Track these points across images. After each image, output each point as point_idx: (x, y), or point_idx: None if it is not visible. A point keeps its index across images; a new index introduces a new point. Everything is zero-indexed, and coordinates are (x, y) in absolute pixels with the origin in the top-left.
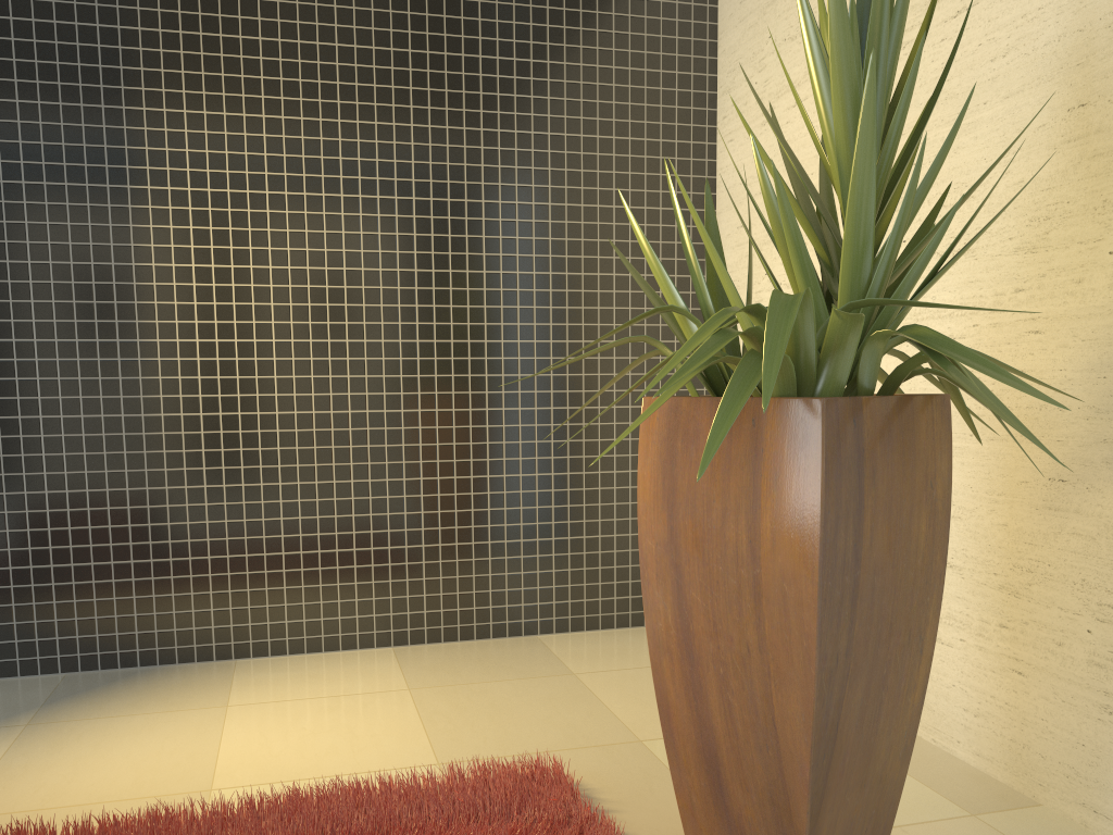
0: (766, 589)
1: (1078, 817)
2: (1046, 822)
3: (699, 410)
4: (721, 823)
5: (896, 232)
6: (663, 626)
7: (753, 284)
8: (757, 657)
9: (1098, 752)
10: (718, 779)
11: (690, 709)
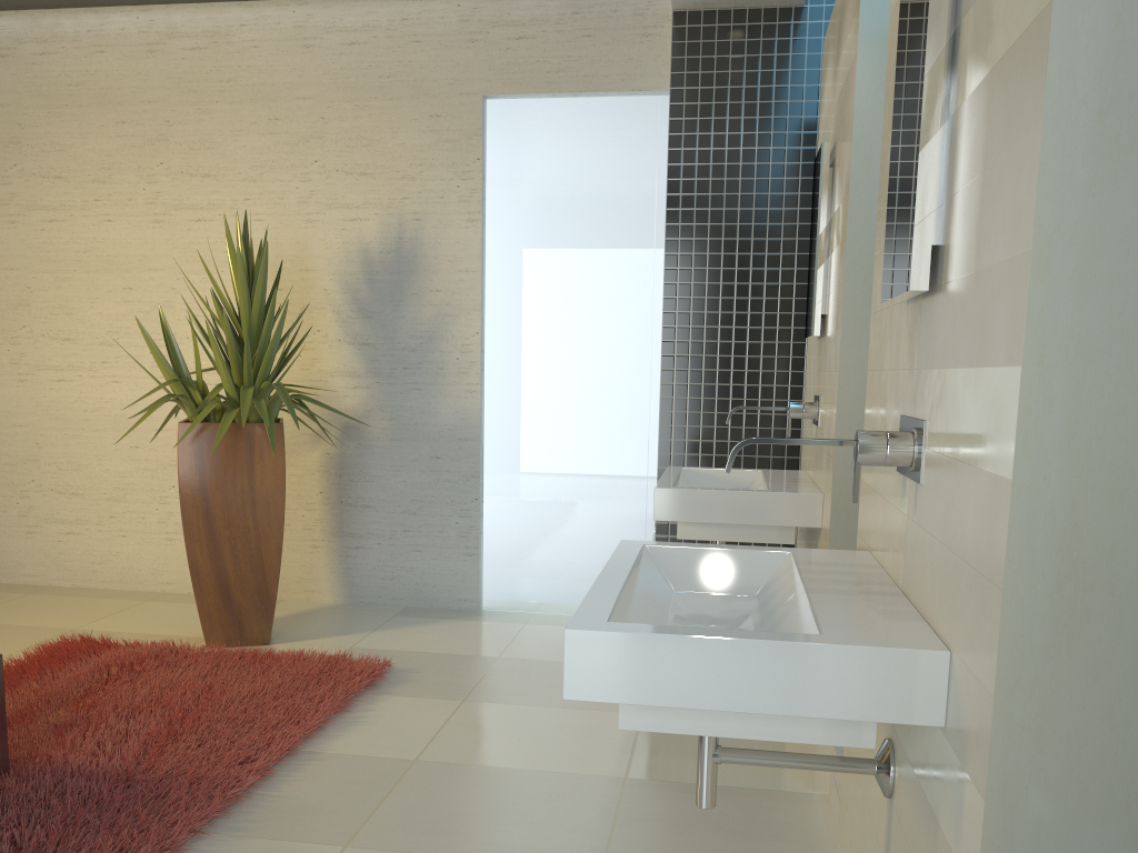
0: (259, 501)
1: (305, 597)
2: (294, 603)
3: (217, 428)
4: (228, 614)
5: (281, 356)
6: (196, 529)
7: (8, 331)
8: (253, 531)
9: (312, 566)
10: (228, 593)
11: (212, 565)
